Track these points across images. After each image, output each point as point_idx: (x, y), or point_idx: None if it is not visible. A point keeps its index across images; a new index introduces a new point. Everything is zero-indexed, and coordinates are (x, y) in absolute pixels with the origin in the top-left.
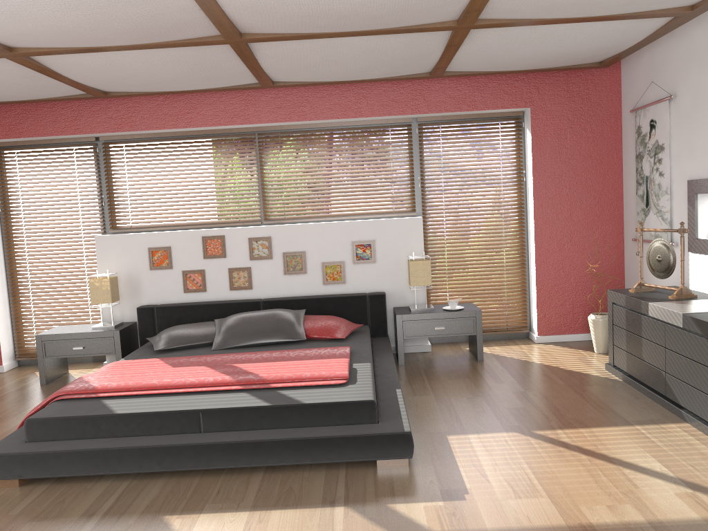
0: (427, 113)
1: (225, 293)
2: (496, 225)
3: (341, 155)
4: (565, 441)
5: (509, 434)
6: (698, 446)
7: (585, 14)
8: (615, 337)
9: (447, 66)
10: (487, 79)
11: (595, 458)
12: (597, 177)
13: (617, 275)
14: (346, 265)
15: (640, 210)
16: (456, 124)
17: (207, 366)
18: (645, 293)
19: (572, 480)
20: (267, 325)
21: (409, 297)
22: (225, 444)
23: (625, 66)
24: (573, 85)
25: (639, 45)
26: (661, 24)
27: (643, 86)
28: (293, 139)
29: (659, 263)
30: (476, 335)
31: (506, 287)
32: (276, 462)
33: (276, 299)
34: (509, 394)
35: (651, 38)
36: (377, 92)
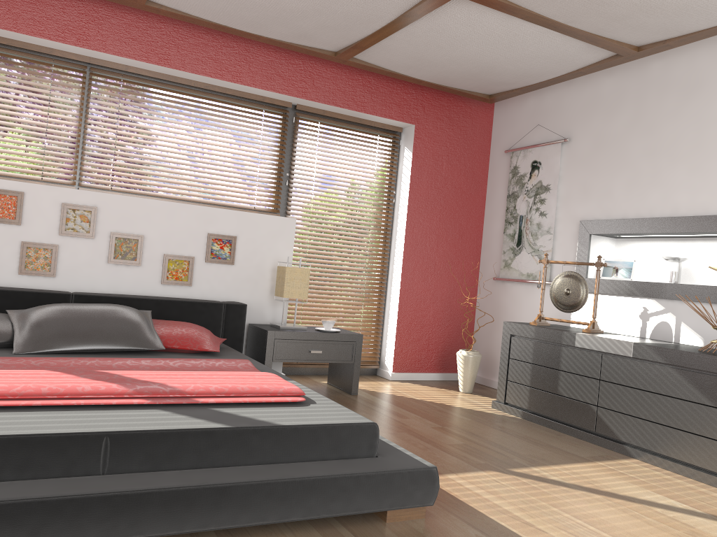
0: (314, 101)
1: (8, 277)
2: (362, 245)
3: (199, 125)
4: (556, 479)
5: (490, 473)
6: (677, 481)
7: (570, 18)
8: (511, 372)
9: (368, 48)
10: (379, 83)
11: (609, 496)
12: (463, 211)
13: (469, 314)
14: (196, 262)
15: (508, 249)
16: (337, 123)
17: (51, 370)
18: (548, 326)
19: (624, 524)
20: (107, 325)
21: (268, 313)
22: (169, 492)
23: (500, 108)
24: (454, 113)
25: (549, 82)
26: (593, 61)
27: (524, 129)
28: (140, 88)
29: (568, 296)
30: (352, 364)
31: (362, 316)
32: (250, 521)
33: (97, 294)
34: (431, 430)
35: (568, 76)
36: (263, 60)
